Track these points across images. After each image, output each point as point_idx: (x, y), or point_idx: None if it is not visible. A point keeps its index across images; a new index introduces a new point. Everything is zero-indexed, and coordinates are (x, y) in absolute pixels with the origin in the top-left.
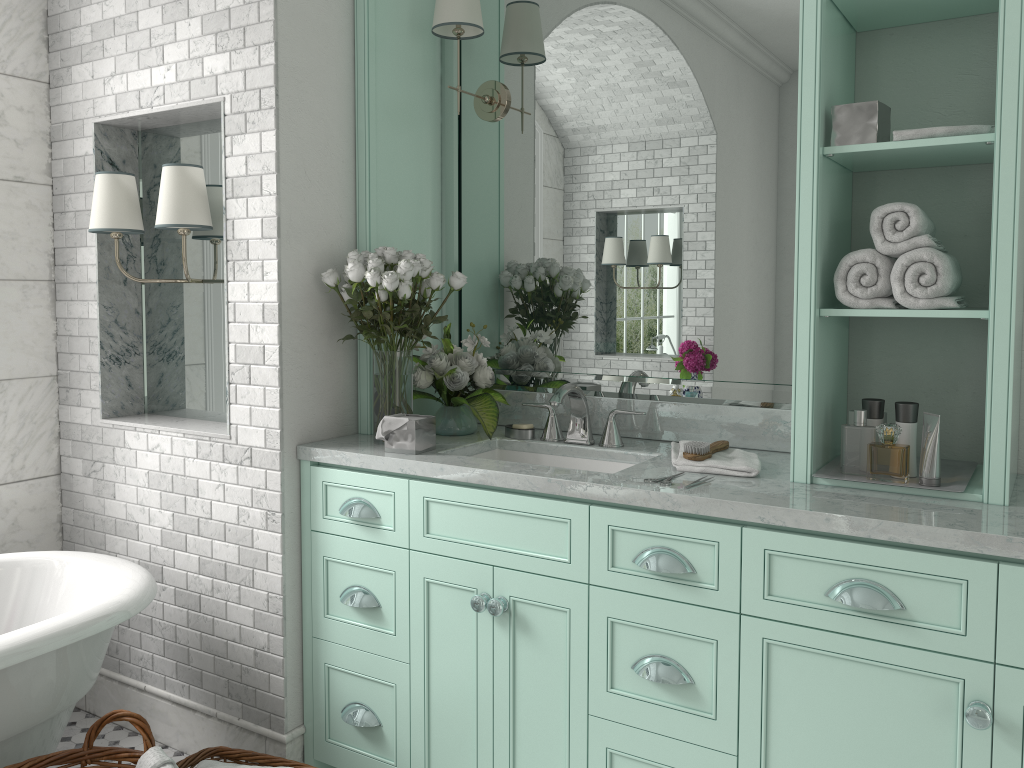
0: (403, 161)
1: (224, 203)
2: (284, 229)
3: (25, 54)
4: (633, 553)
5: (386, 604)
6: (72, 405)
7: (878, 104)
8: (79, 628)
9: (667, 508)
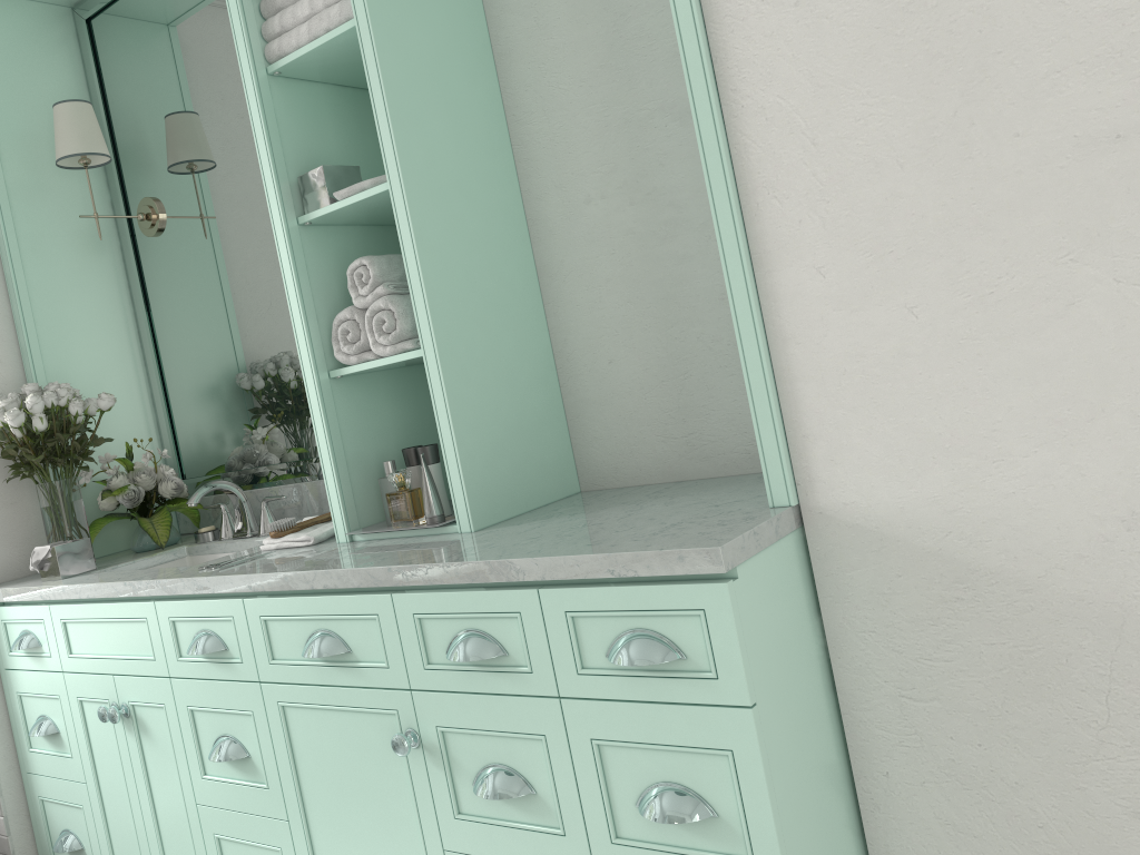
0: (71, 293)
1: None
2: None
3: None
4: (190, 640)
5: (62, 729)
6: None
7: (325, 168)
8: None
9: (196, 592)
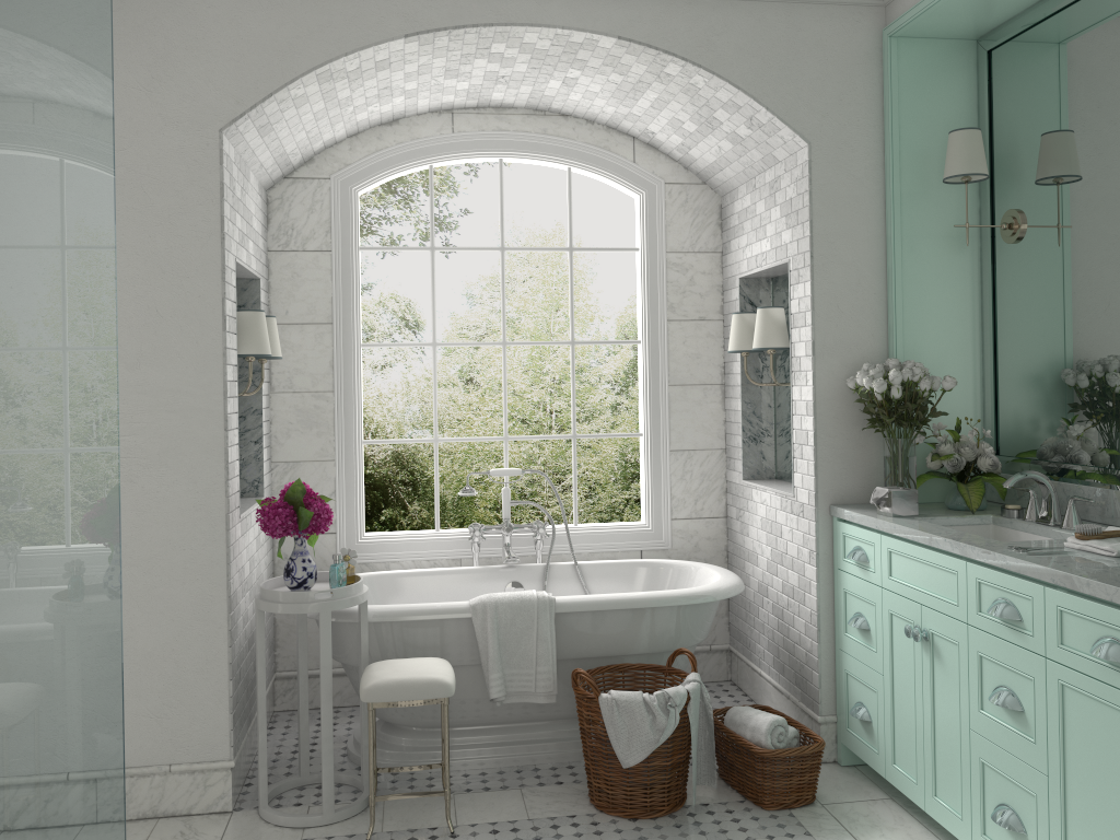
0: (933, 286)
1: (789, 331)
2: (818, 349)
3: (706, 236)
4: (990, 602)
5: (872, 628)
6: (731, 469)
7: None
8: (674, 598)
9: (1003, 567)
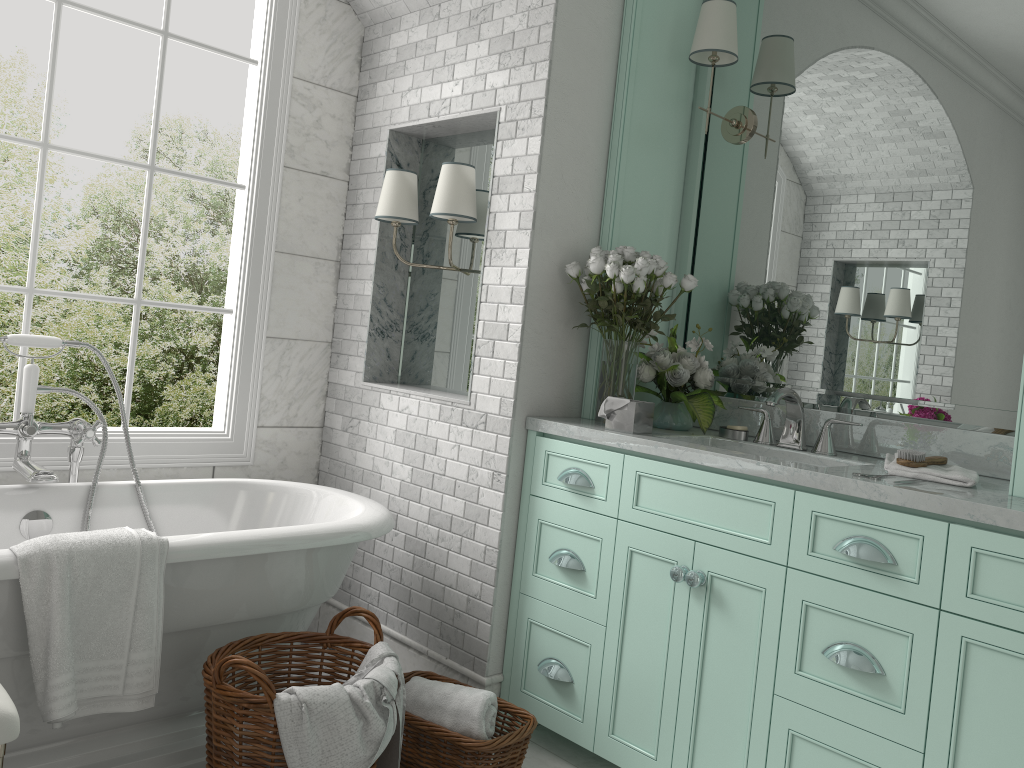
0: (649, 175)
1: (489, 198)
2: (538, 222)
3: (342, 72)
4: (834, 540)
5: (590, 568)
6: (340, 368)
7: None
8: (333, 535)
9: (873, 498)
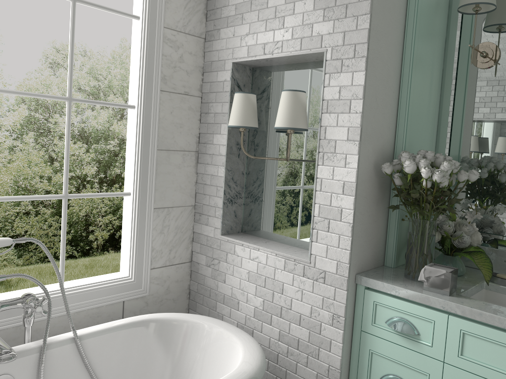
0: (424, 92)
1: (320, 116)
2: (363, 135)
3: (195, 21)
4: None
5: None
6: (202, 224)
7: None
8: None
9: None
